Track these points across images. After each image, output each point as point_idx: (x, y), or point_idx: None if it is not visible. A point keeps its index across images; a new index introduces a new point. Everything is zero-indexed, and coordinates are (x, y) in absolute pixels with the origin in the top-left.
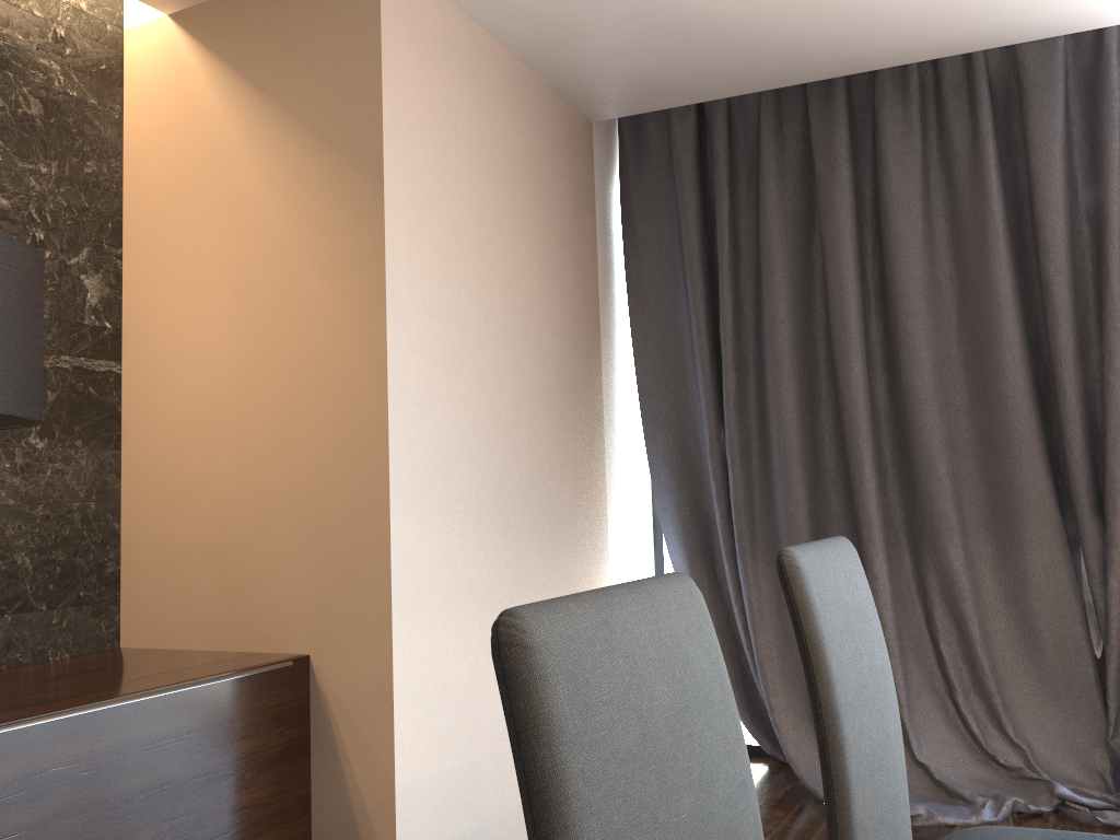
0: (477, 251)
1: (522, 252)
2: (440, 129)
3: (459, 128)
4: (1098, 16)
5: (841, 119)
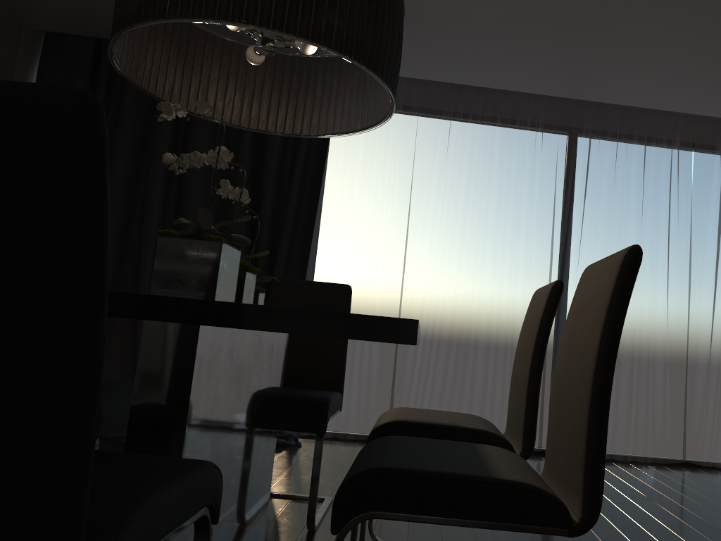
0: None
1: None
2: None
3: None
4: None
5: None
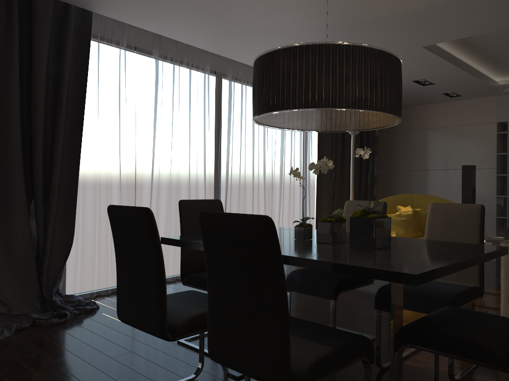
0: None
1: None
2: None
3: None
4: (83, 4)
5: None
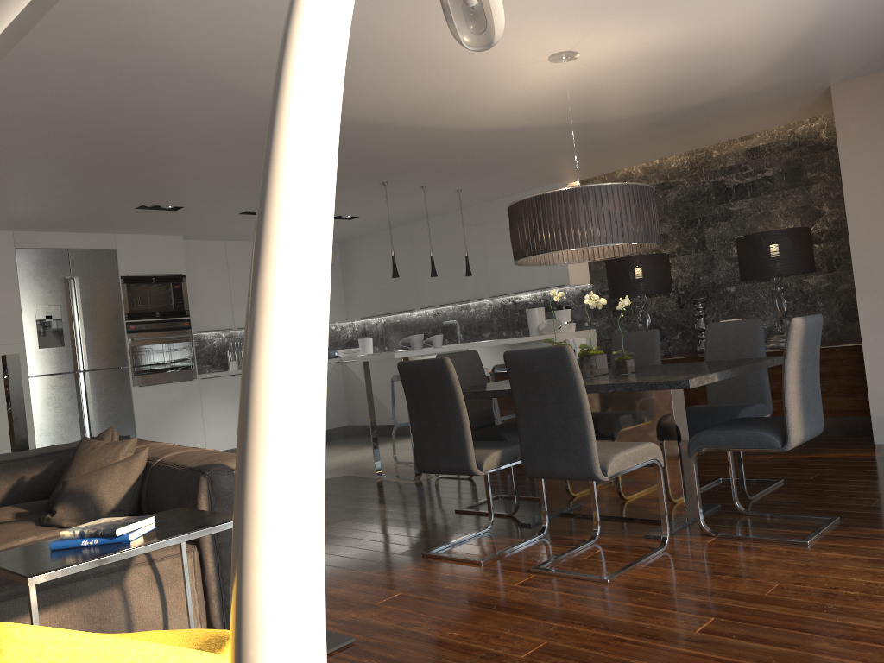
0: None
1: None
2: (878, 134)
3: None
4: None
5: None
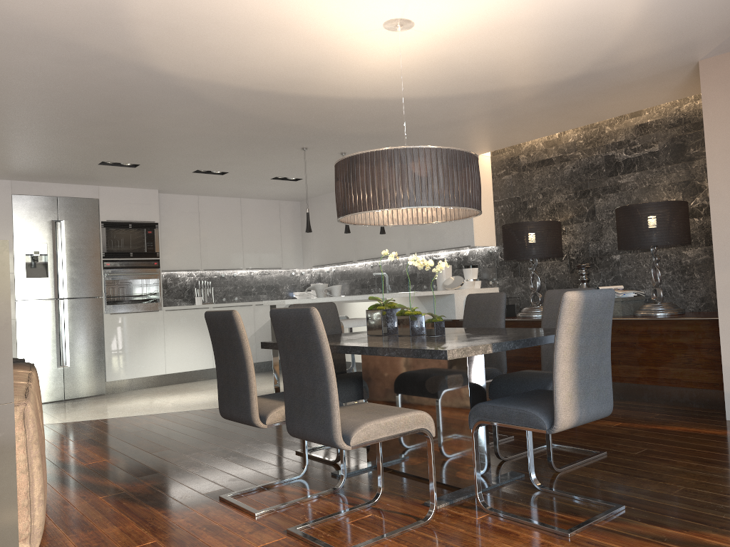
0: None
1: None
2: None
3: None
4: None
5: None
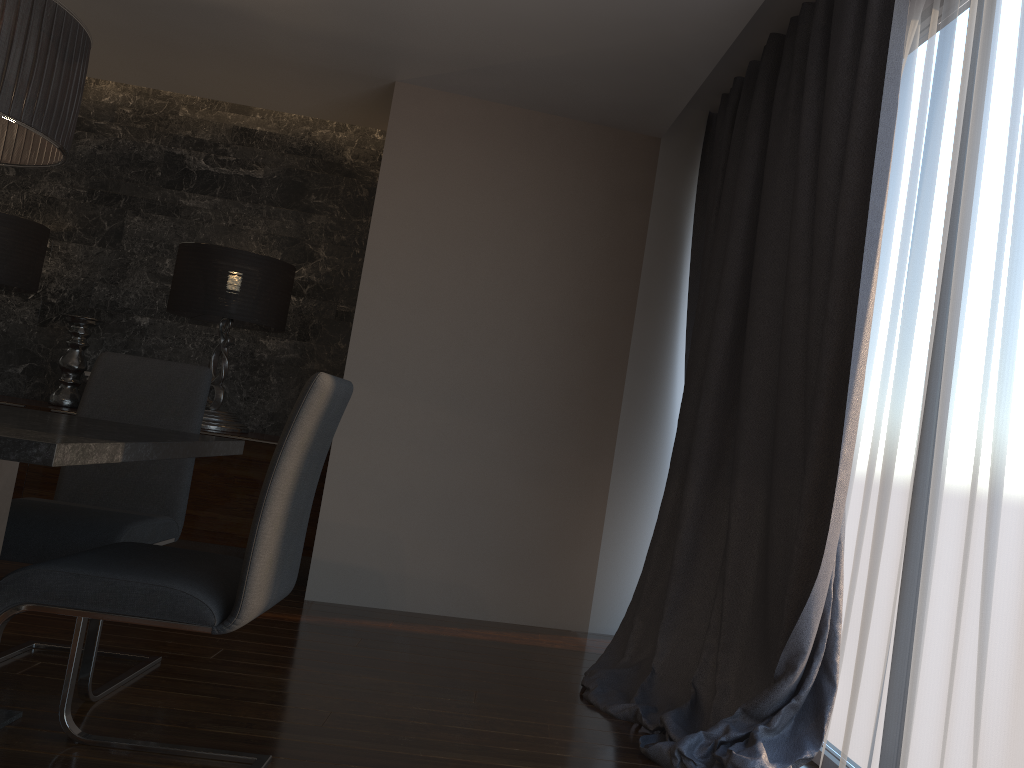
0: (464, 241)
1: (522, 239)
2: (436, 173)
3: (459, 169)
4: None
5: (756, 94)
